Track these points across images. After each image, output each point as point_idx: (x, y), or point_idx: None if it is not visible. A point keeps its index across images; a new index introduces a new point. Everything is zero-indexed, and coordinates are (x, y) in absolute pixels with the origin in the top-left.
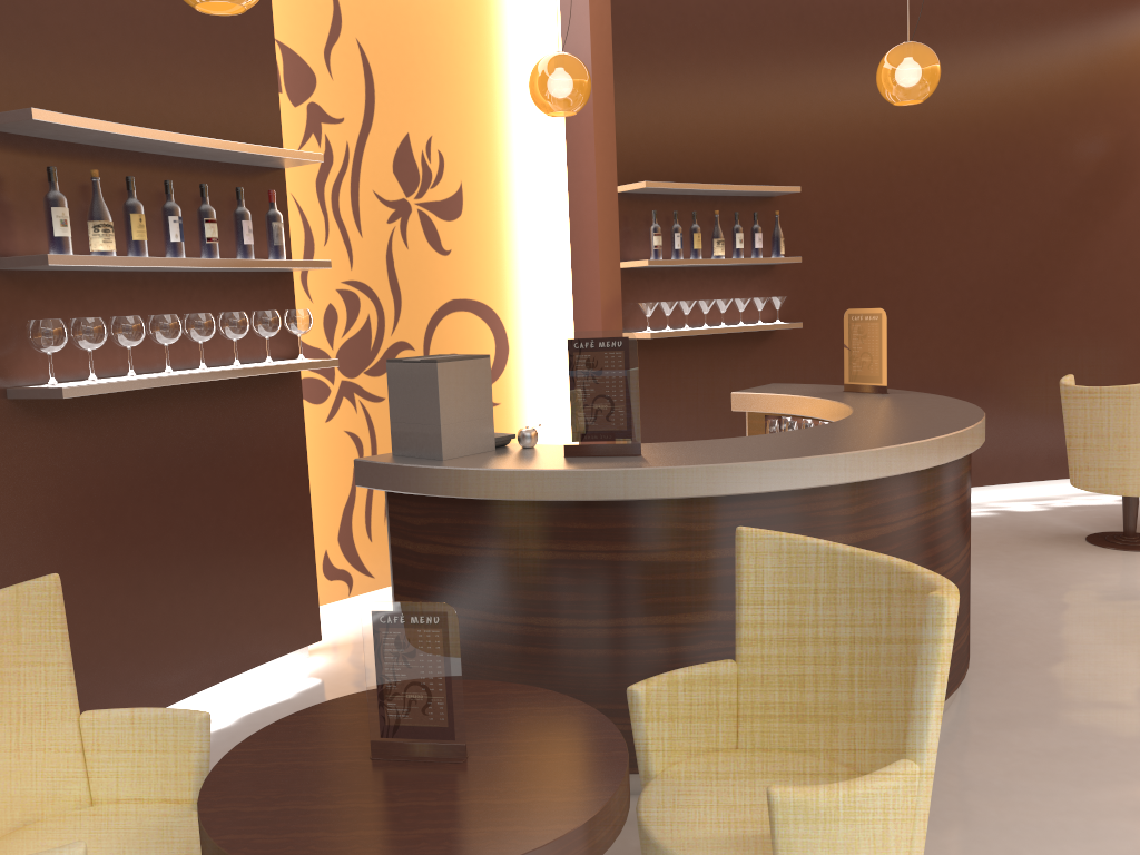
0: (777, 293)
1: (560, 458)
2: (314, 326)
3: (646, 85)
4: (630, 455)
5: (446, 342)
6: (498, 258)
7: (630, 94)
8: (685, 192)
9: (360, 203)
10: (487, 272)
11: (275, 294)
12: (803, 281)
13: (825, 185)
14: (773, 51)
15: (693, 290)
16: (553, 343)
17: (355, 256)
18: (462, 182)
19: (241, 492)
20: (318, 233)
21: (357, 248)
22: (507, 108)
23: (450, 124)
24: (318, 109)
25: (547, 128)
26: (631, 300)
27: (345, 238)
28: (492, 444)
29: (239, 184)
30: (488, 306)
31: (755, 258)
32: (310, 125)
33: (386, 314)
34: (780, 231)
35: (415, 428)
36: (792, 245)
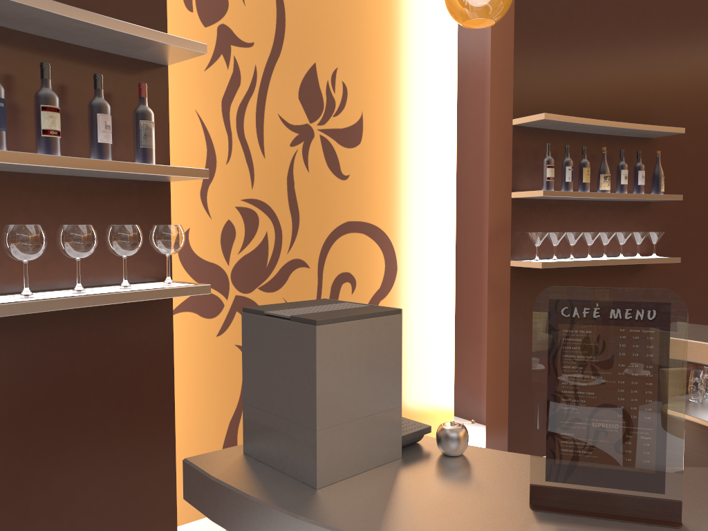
0: (651, 228)
1: (525, 512)
2: (211, 242)
3: (543, 25)
4: (663, 525)
5: (340, 261)
6: (391, 185)
7: (529, 32)
8: (576, 127)
9: (264, 125)
10: (381, 197)
11: (146, 206)
12: (675, 218)
13: (699, 130)
14: (658, 4)
15: (576, 222)
16: (437, 265)
17: (257, 175)
18: (363, 112)
19: (83, 439)
20: (221, 151)
21: (259, 168)
22: (407, 49)
23: (355, 58)
24: (229, 32)
25: (441, 71)
26: (520, 229)
27: (248, 158)
28: (397, 449)
29: (108, 75)
30: (380, 229)
31: (640, 194)
32: (219, 46)
33: (284, 232)
34: (662, 169)
35: (277, 422)
36: (666, 184)
